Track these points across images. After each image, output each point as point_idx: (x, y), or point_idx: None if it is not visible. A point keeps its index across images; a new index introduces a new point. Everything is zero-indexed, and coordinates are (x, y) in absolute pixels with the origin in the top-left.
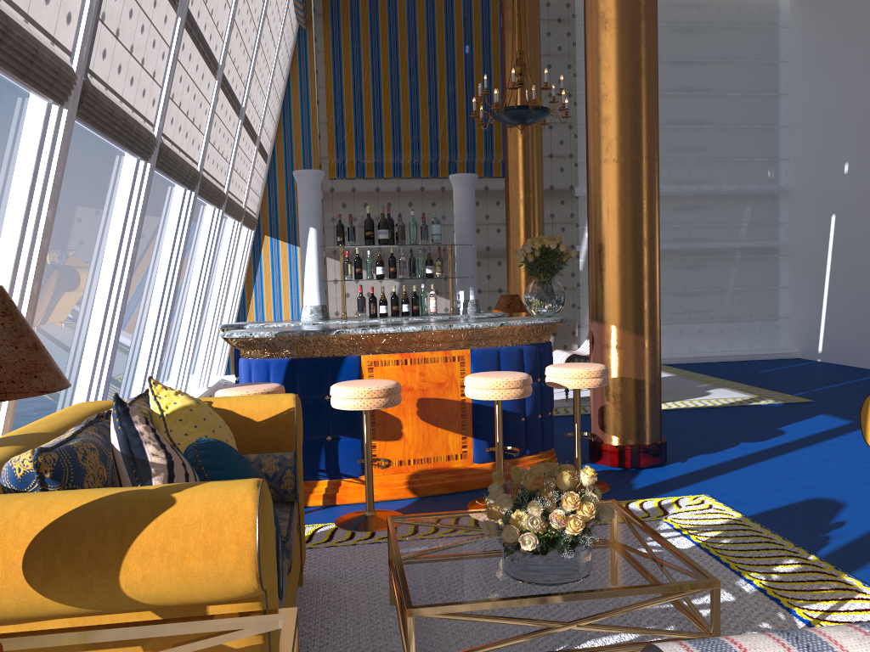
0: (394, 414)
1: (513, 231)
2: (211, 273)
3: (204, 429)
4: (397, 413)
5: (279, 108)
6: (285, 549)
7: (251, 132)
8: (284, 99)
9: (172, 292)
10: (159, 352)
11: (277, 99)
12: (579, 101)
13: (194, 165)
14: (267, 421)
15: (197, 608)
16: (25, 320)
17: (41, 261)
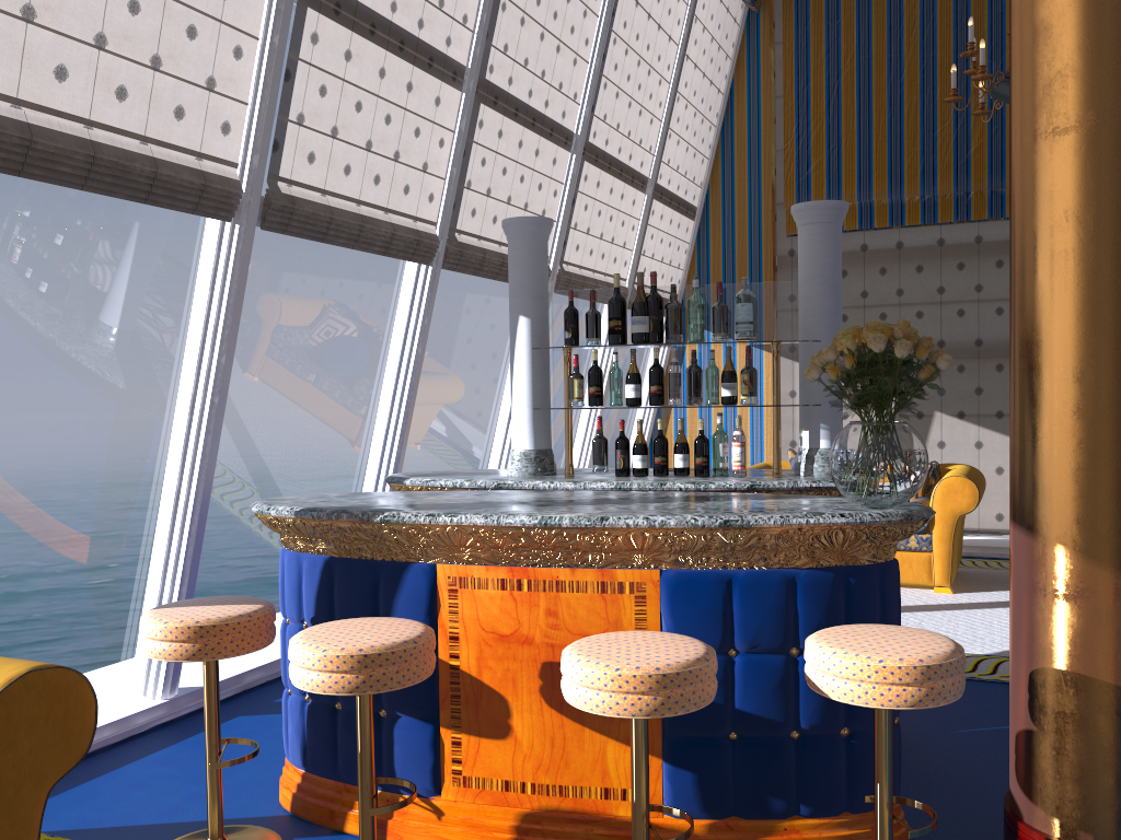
0: (496, 687)
1: None
2: None
3: None
4: (500, 684)
5: (715, 136)
6: None
7: (626, 172)
8: (723, 122)
9: (401, 416)
10: None
11: (705, 123)
12: None
13: (420, 226)
14: None
15: None
16: None
17: None
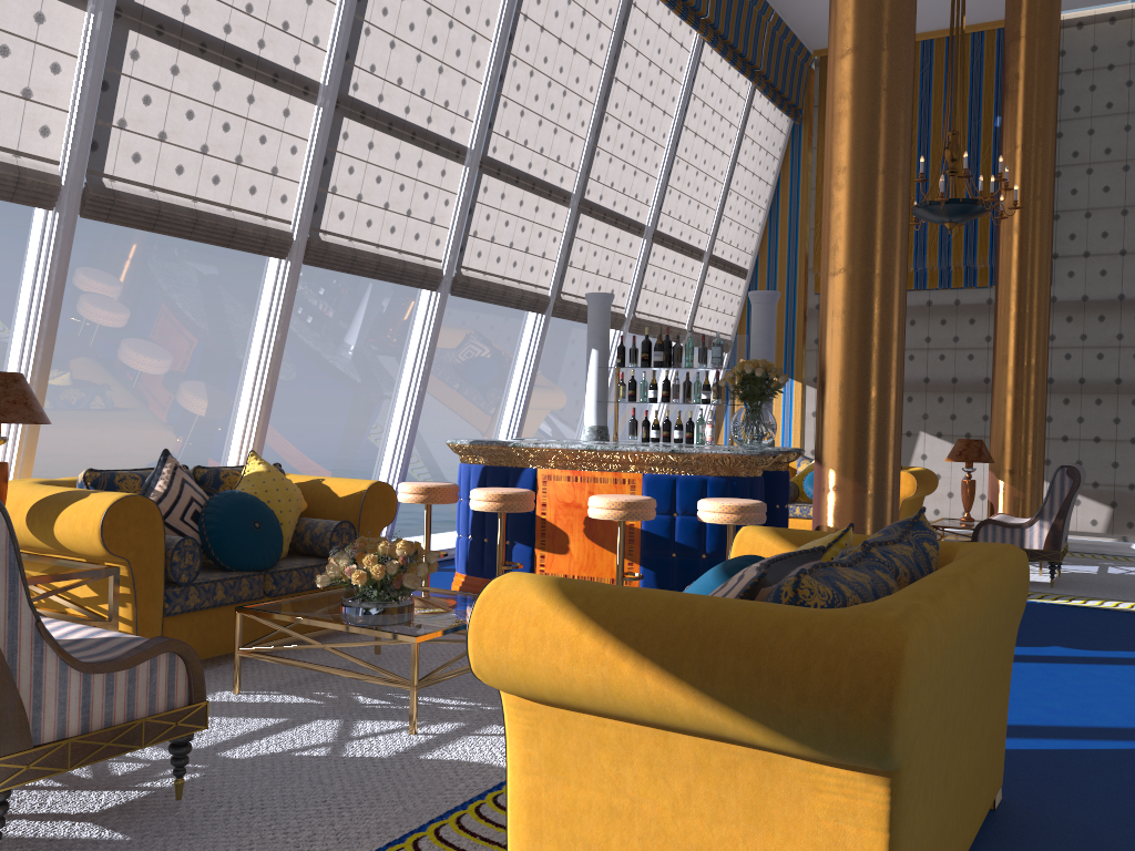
0: (562, 528)
1: (996, 357)
2: None
3: (257, 488)
4: (565, 527)
5: (764, 216)
6: (273, 578)
7: (686, 248)
8: (771, 206)
9: (521, 408)
10: None
11: (755, 208)
12: None
13: (538, 290)
14: (345, 497)
15: (101, 562)
16: (20, 389)
17: (272, 370)
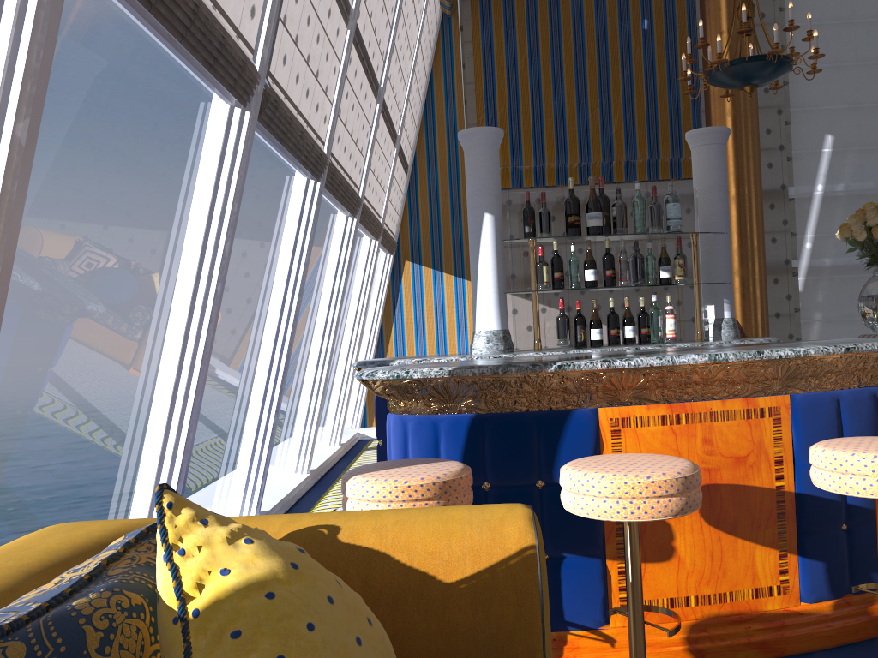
0: None
1: None
2: (345, 317)
3: None
4: None
5: (421, 110)
6: None
7: (391, 127)
8: (426, 100)
9: (291, 320)
10: (274, 403)
11: (418, 98)
12: (792, 78)
13: (318, 144)
14: (470, 582)
15: None
16: None
17: (5, 226)
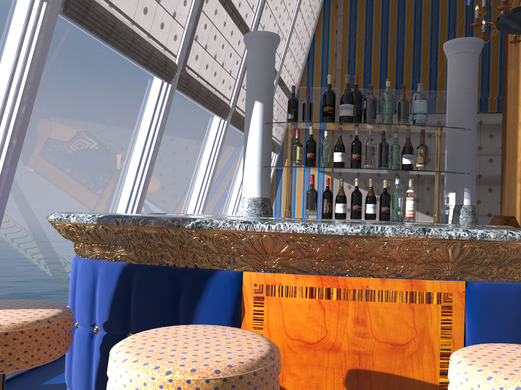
0: None
1: (510, 154)
2: None
3: None
4: None
5: (305, 59)
6: None
7: None
8: (309, 53)
9: (143, 182)
10: None
11: (302, 51)
12: None
13: (167, 54)
14: None
15: None
16: None
17: None
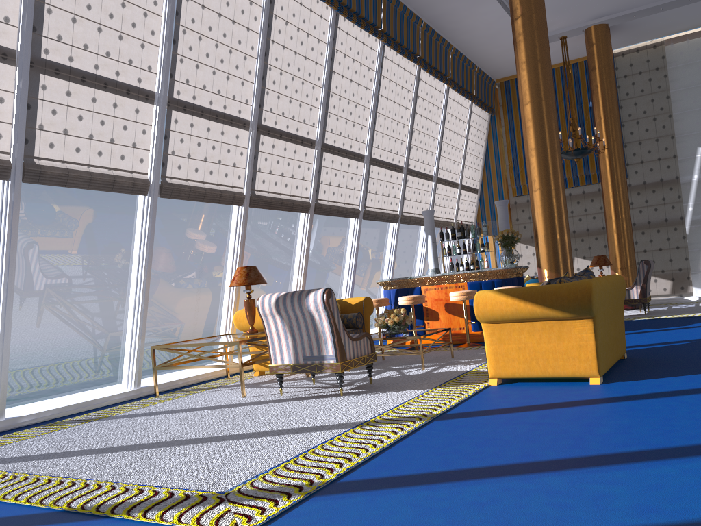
0: (435, 310)
1: (606, 216)
2: None
3: None
4: (436, 309)
5: (482, 162)
6: None
7: (450, 183)
8: (485, 156)
9: (391, 267)
10: None
11: (478, 158)
12: (675, 119)
13: (394, 212)
14: (355, 304)
15: None
16: (258, 271)
17: (306, 260)
